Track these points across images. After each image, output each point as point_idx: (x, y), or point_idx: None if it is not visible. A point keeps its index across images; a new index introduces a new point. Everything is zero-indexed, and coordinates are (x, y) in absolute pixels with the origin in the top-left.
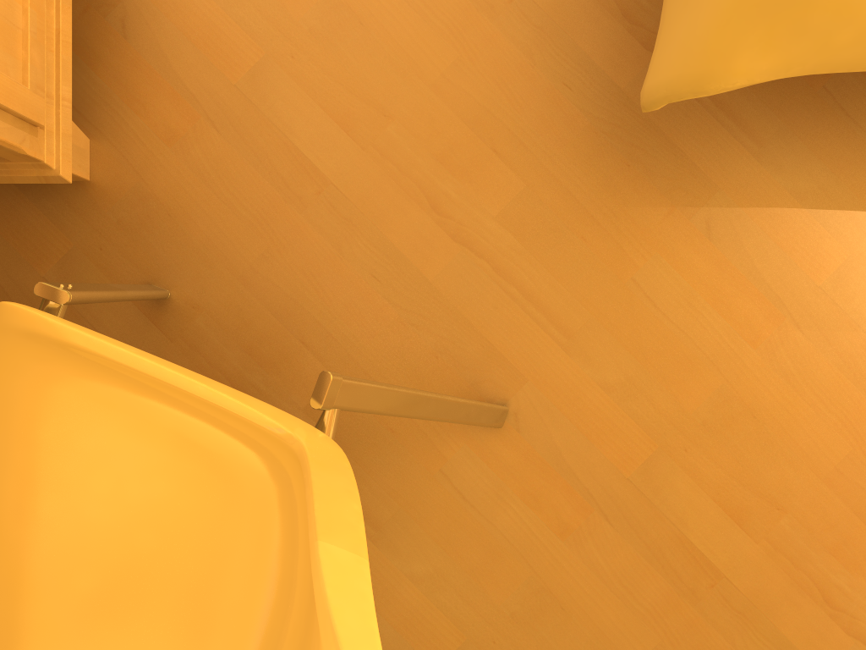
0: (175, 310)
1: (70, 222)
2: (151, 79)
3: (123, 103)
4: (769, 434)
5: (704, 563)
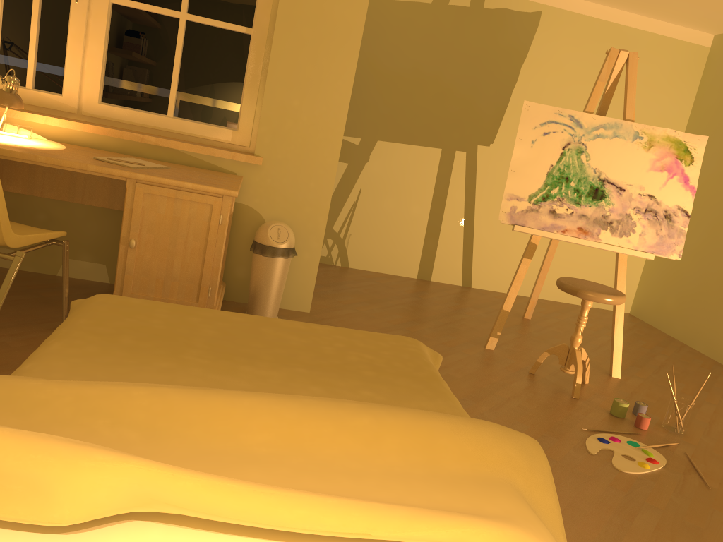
0: None
1: None
2: None
3: None
4: None
5: None
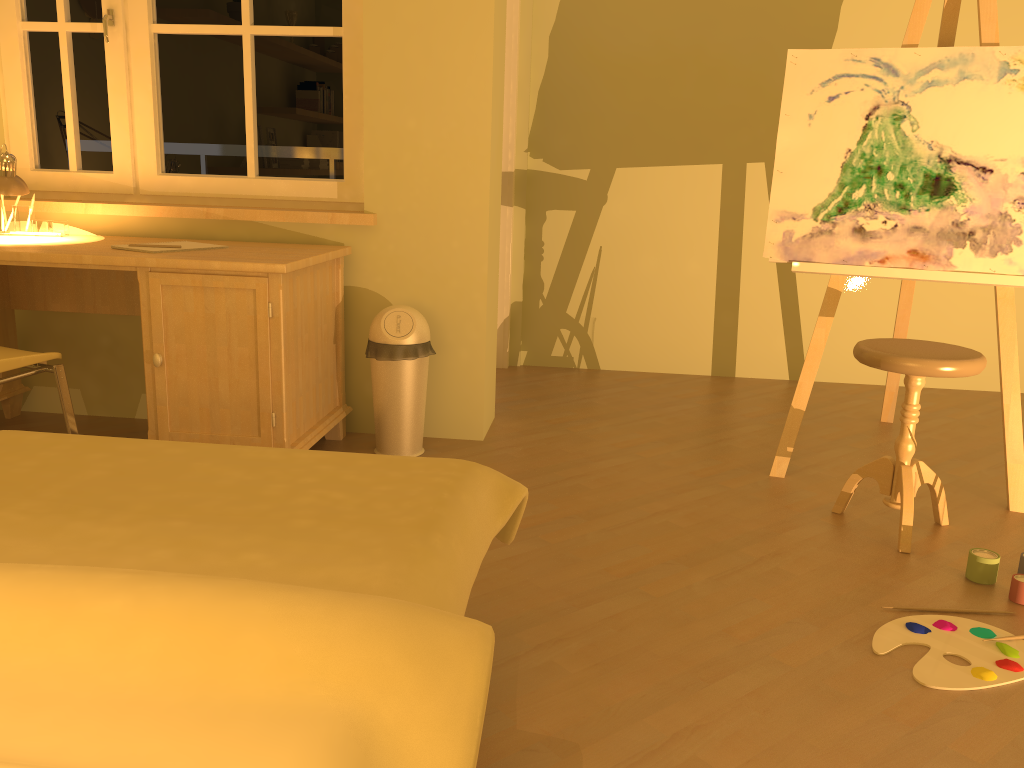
0: None
1: None
2: None
3: None
4: None
5: None
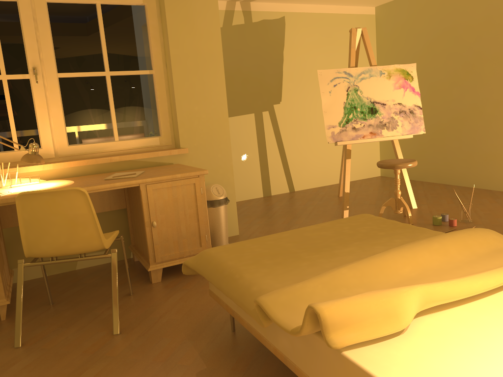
0: (128, 296)
1: (142, 284)
2: (177, 282)
3: (170, 281)
4: (125, 371)
5: (79, 375)
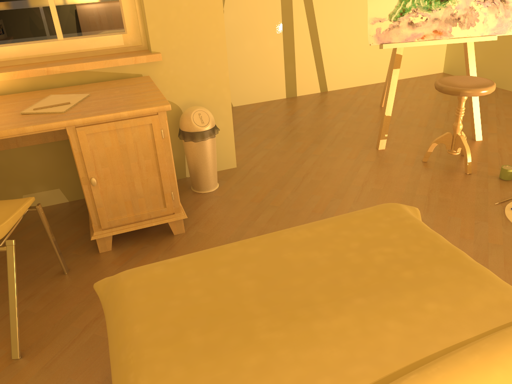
0: (61, 276)
1: (87, 253)
2: (130, 255)
3: (122, 252)
4: None
5: None
